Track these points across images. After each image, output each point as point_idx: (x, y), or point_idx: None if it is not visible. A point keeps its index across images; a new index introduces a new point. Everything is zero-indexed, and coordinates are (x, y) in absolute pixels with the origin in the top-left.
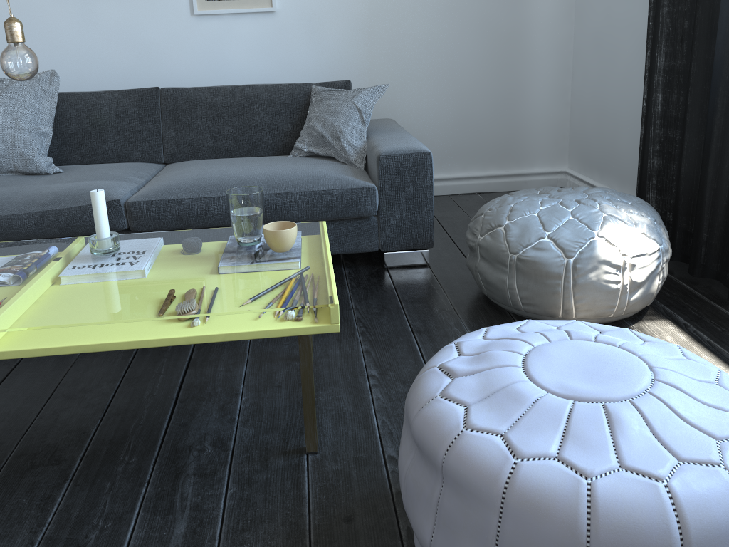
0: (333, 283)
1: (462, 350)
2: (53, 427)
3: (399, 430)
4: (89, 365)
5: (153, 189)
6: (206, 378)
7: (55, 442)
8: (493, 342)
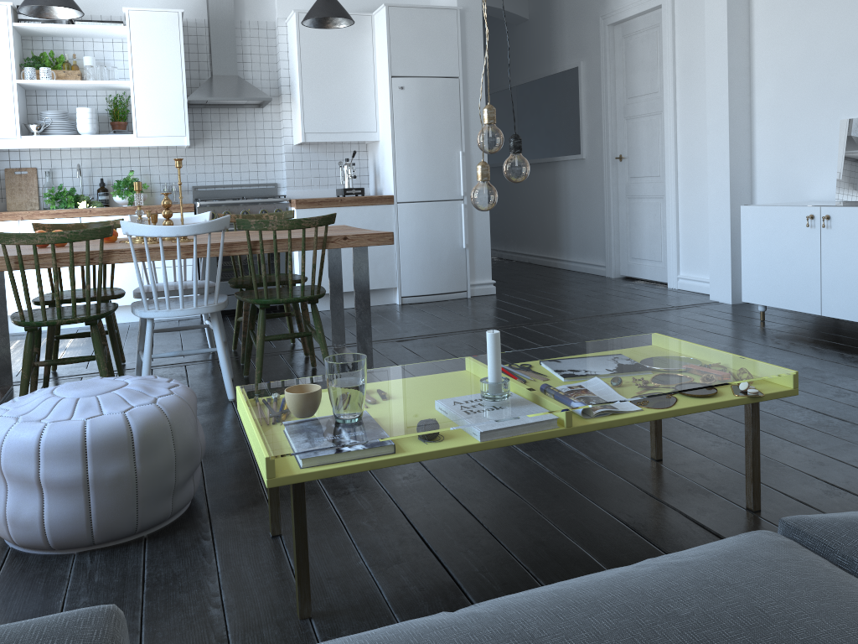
0: (242, 395)
1: (154, 398)
2: (519, 516)
3: (195, 557)
4: (579, 566)
5: (777, 552)
6: (421, 574)
7: (499, 508)
8: (132, 396)
